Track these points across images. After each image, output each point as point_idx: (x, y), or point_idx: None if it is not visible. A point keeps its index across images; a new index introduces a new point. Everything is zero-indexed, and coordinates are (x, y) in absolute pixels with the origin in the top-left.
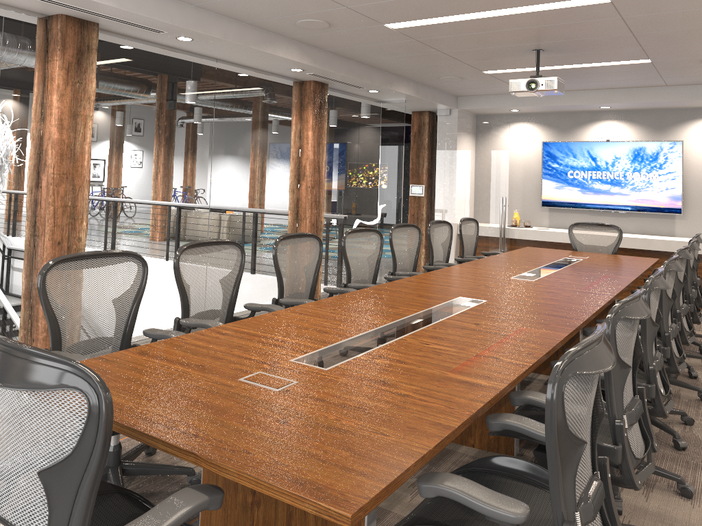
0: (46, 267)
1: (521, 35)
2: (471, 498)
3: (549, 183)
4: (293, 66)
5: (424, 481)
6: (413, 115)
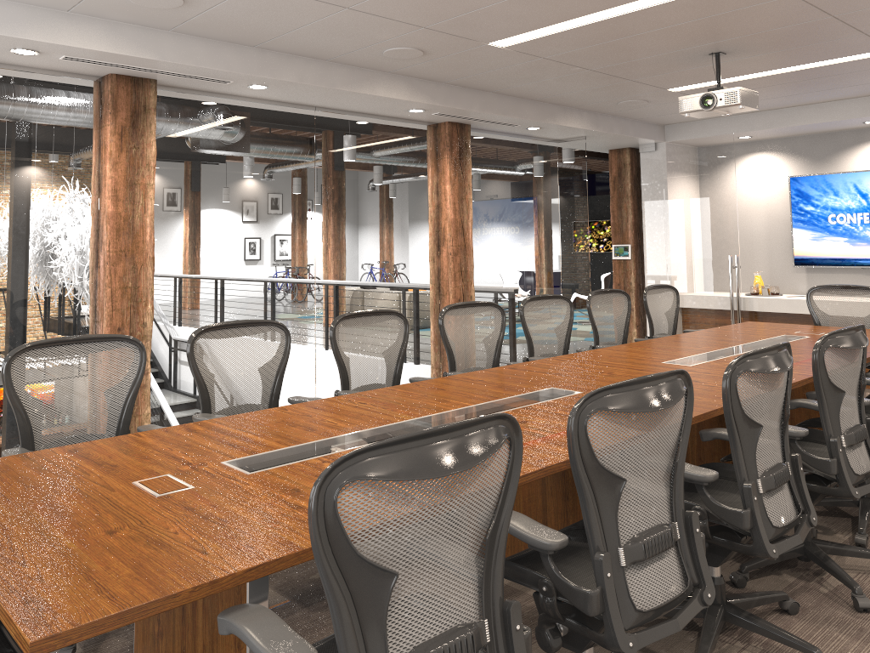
0: (12, 354)
1: (676, 37)
2: (252, 639)
3: (803, 234)
4: (408, 107)
5: (224, 613)
6: (610, 154)
